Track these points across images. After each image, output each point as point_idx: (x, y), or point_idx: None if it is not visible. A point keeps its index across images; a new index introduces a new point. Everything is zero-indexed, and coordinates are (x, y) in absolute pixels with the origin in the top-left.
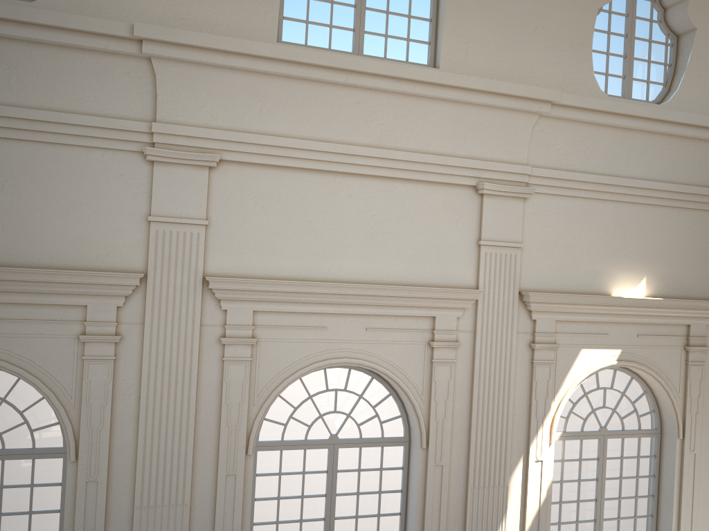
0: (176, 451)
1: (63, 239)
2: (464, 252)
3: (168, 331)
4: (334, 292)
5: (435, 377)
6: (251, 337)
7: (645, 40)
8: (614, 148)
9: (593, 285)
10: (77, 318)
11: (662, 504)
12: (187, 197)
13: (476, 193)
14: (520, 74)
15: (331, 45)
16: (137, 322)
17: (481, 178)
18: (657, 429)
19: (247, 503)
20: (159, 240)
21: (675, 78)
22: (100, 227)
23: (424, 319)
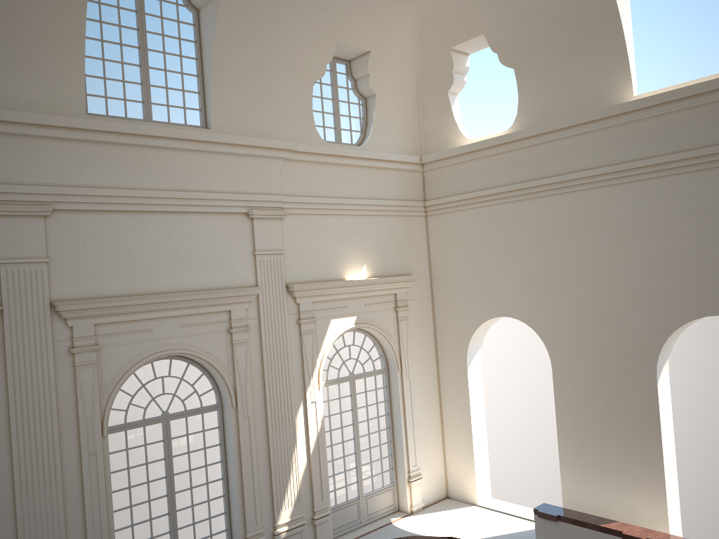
0: (46, 443)
1: None
2: (245, 261)
3: (26, 350)
4: (156, 302)
5: (236, 354)
6: (95, 344)
7: (346, 102)
8: (335, 178)
9: (333, 274)
10: None
11: (394, 418)
12: (29, 241)
13: (247, 217)
14: (267, 130)
15: (126, 114)
16: None
17: (250, 206)
18: (385, 368)
19: (107, 474)
20: (10, 278)
21: (367, 127)
22: None
23: (222, 313)
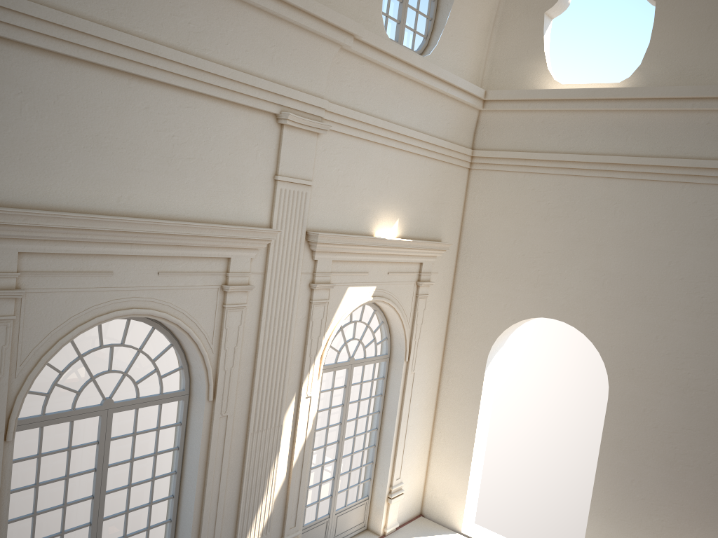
0: None
1: None
2: (261, 187)
3: None
4: (129, 230)
5: (227, 323)
6: (15, 287)
7: None
8: (389, 93)
9: (362, 226)
10: None
11: (386, 418)
12: None
13: (276, 122)
14: None
15: None
16: None
17: (284, 106)
18: (387, 354)
19: (4, 502)
20: None
21: (434, 33)
22: None
23: (218, 260)
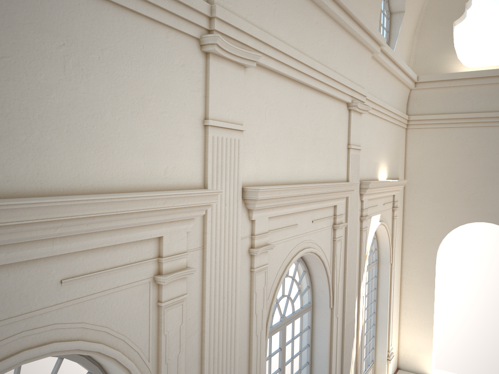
0: None
1: (134, 149)
2: (343, 154)
3: (222, 252)
4: (312, 193)
5: (336, 251)
6: (267, 243)
7: (383, 12)
8: (382, 83)
9: (375, 174)
10: (151, 255)
11: (379, 304)
12: (232, 99)
13: (347, 108)
14: None
15: None
16: (198, 247)
17: (352, 97)
18: (377, 260)
19: None
20: (215, 149)
21: (390, 40)
22: (167, 132)
23: (331, 208)
